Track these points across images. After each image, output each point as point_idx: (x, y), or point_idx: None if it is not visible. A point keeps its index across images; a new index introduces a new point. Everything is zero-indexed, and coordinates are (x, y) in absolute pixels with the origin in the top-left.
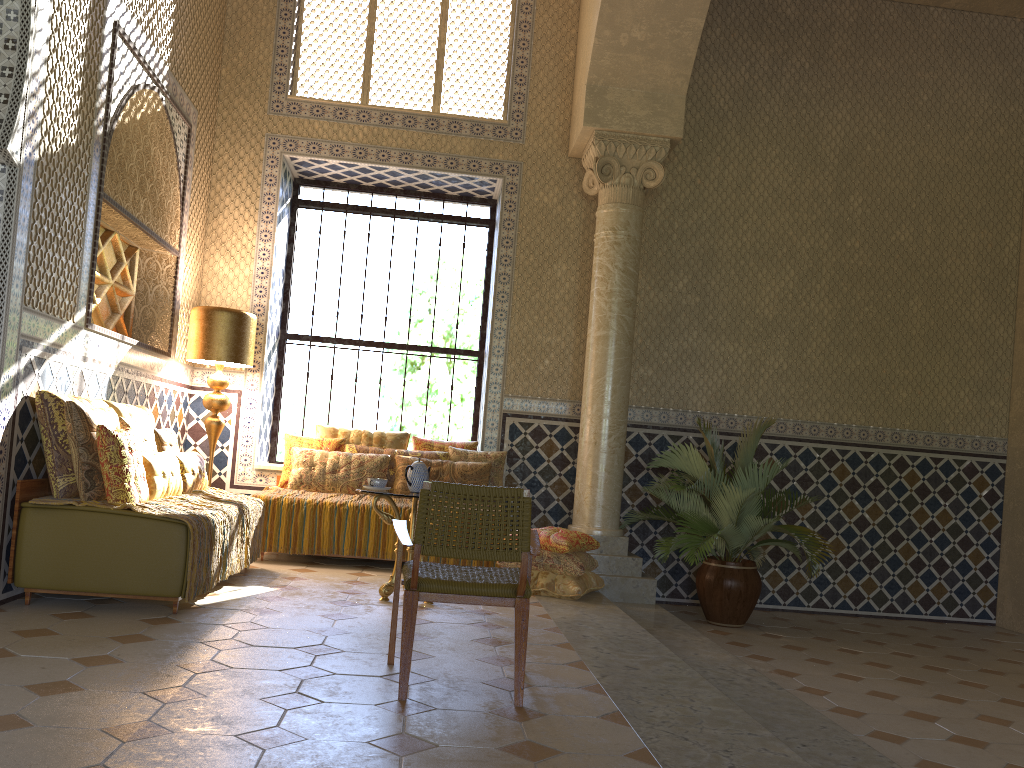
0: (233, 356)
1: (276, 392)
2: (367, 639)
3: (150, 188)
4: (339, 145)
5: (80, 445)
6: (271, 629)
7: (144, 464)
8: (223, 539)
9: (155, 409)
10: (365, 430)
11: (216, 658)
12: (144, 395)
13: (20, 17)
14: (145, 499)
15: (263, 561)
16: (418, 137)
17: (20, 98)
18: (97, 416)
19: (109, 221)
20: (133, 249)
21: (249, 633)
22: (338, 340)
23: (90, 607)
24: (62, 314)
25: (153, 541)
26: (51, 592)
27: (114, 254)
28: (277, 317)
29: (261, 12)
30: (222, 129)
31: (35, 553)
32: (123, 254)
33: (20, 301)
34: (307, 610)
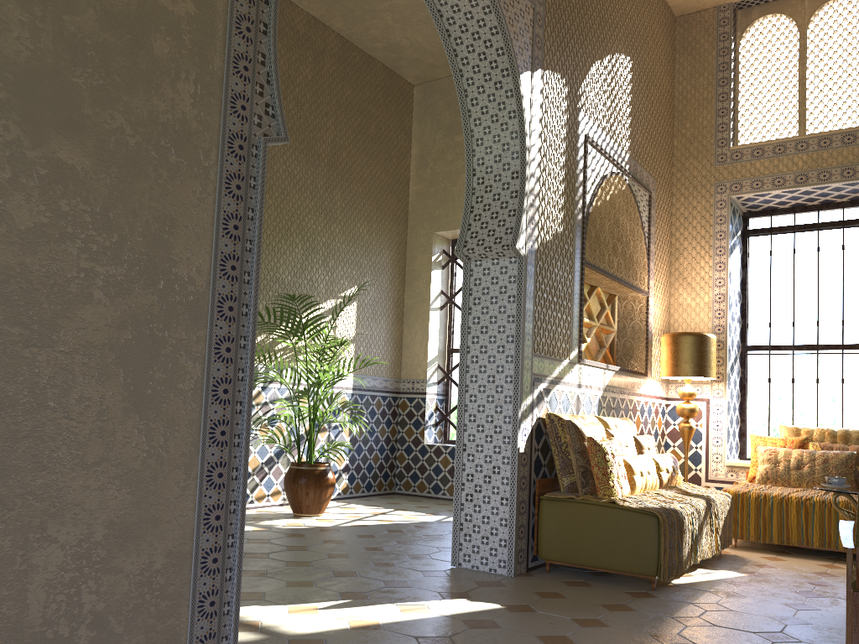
0: (697, 371)
1: (741, 397)
2: (827, 632)
3: (620, 248)
4: (780, 176)
5: (576, 452)
6: (734, 612)
7: (625, 465)
8: (692, 528)
9: (637, 419)
10: (828, 428)
11: (682, 633)
12: (627, 408)
13: (519, 155)
14: (626, 494)
15: (736, 547)
16: (858, 151)
17: (522, 210)
18: (587, 430)
19: (592, 279)
20: (612, 296)
21: (713, 613)
22: (796, 347)
23: (590, 578)
24: (560, 355)
25: (632, 529)
26: (562, 564)
27: (598, 303)
28: (736, 333)
29: (702, 87)
30: (677, 188)
31: (550, 534)
32: (605, 302)
33: (530, 350)
34: (771, 597)
